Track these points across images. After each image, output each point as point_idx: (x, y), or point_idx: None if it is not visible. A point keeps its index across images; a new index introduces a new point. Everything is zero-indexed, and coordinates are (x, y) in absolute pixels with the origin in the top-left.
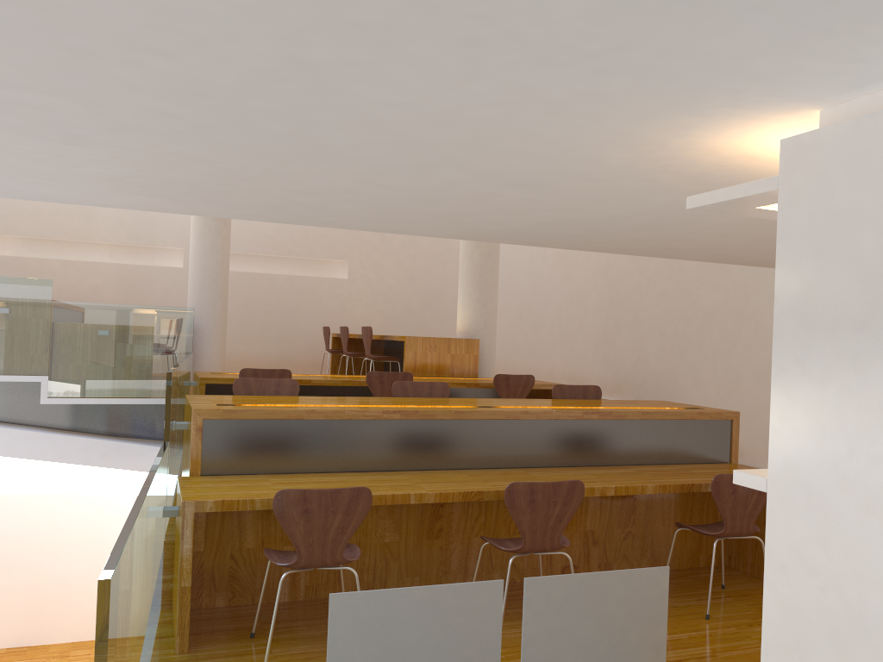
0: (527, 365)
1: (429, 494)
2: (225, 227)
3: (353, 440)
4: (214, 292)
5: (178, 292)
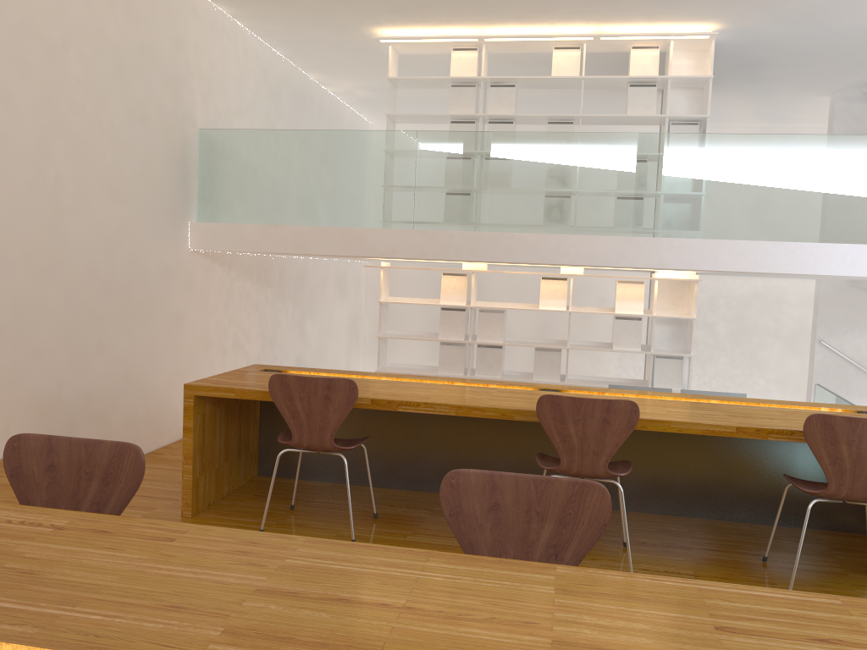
0: None
1: None
2: None
3: None
4: None
5: None
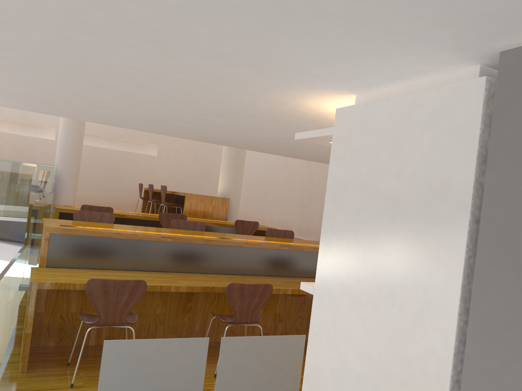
0: (258, 216)
1: (183, 286)
2: None
3: (142, 252)
4: (72, 157)
5: (51, 155)
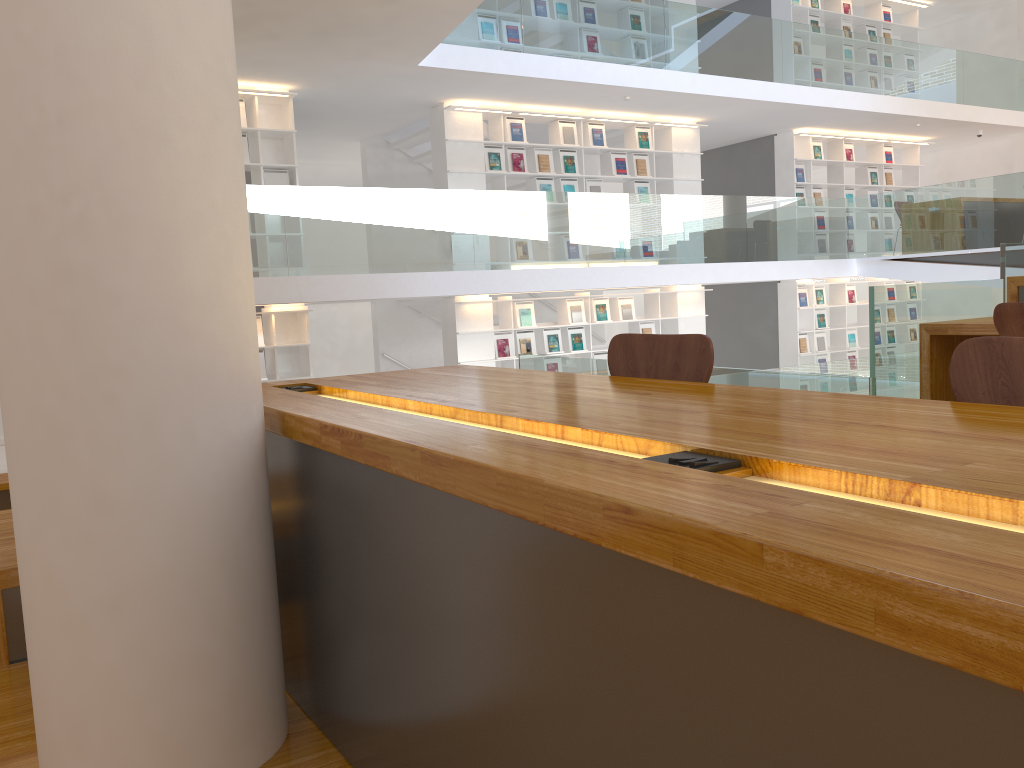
0: None
1: None
2: None
3: None
4: None
5: None
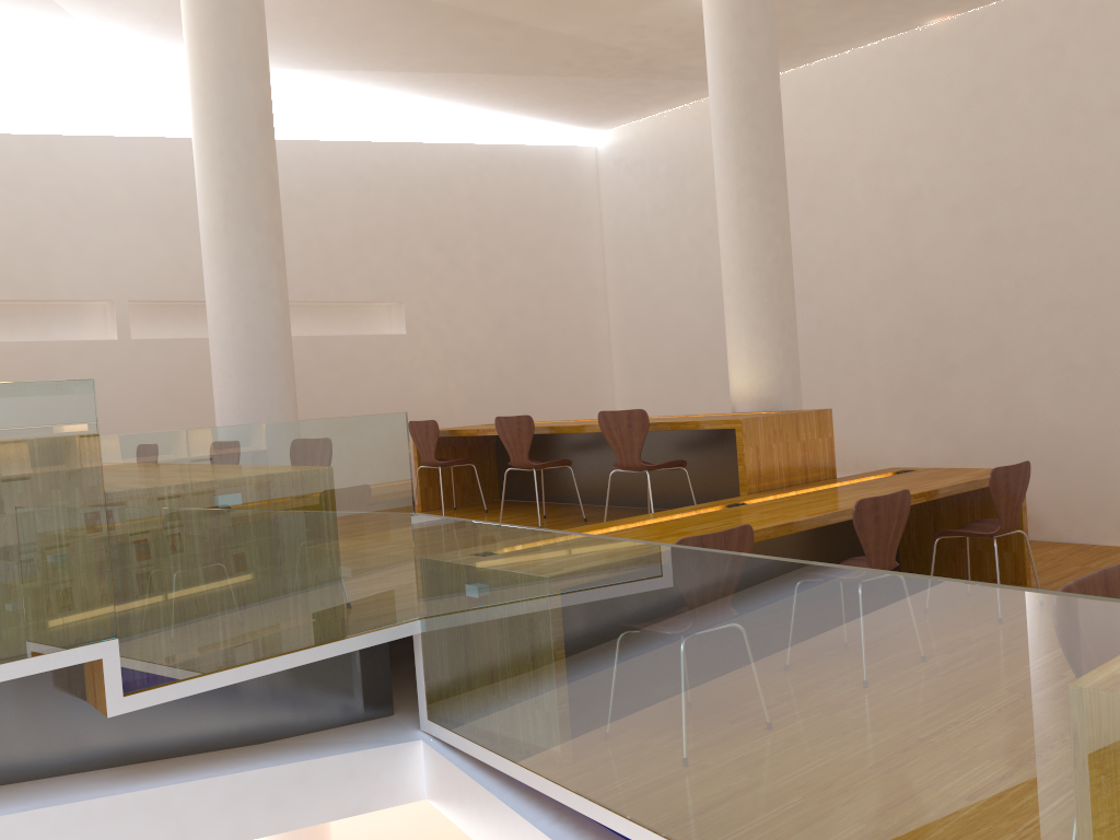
0: None
1: None
2: (280, 243)
3: None
4: (278, 378)
5: (115, 389)
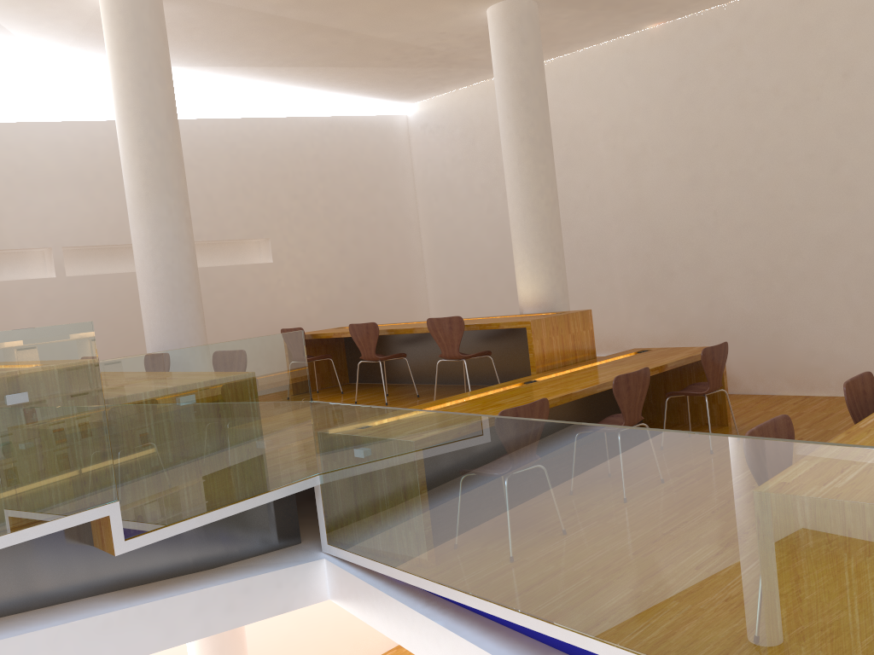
0: None
1: None
2: (187, 204)
3: None
4: (191, 304)
5: (56, 315)
